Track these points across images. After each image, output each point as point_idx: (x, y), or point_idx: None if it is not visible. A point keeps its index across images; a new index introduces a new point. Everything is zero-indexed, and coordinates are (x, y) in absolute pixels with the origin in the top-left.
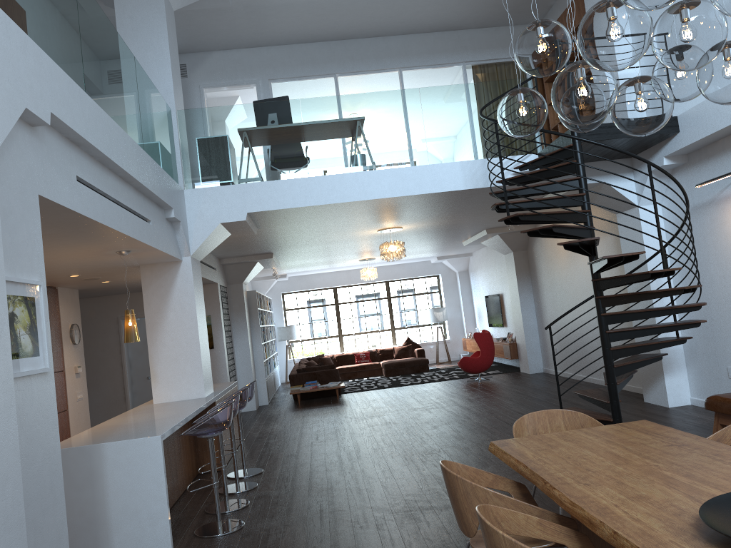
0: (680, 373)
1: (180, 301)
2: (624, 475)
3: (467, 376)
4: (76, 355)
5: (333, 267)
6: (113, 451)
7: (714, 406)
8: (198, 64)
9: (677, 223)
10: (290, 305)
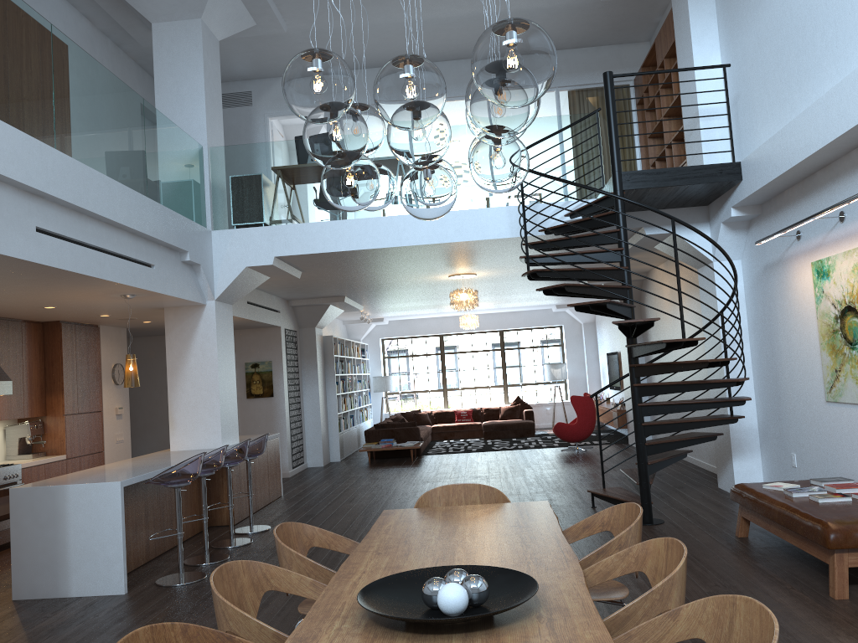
0: (753, 457)
1: (202, 347)
2: (422, 548)
3: (567, 445)
4: (119, 396)
5: (433, 312)
6: (75, 493)
7: (735, 496)
8: (264, 91)
9: (753, 283)
10: (390, 352)
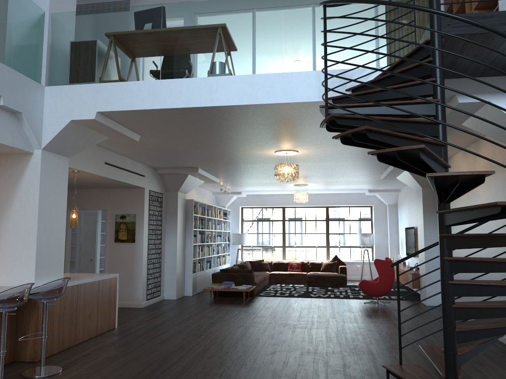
0: None
1: (26, 191)
2: None
3: (370, 297)
4: None
5: (276, 189)
6: None
7: None
8: (139, 0)
9: None
10: (246, 217)
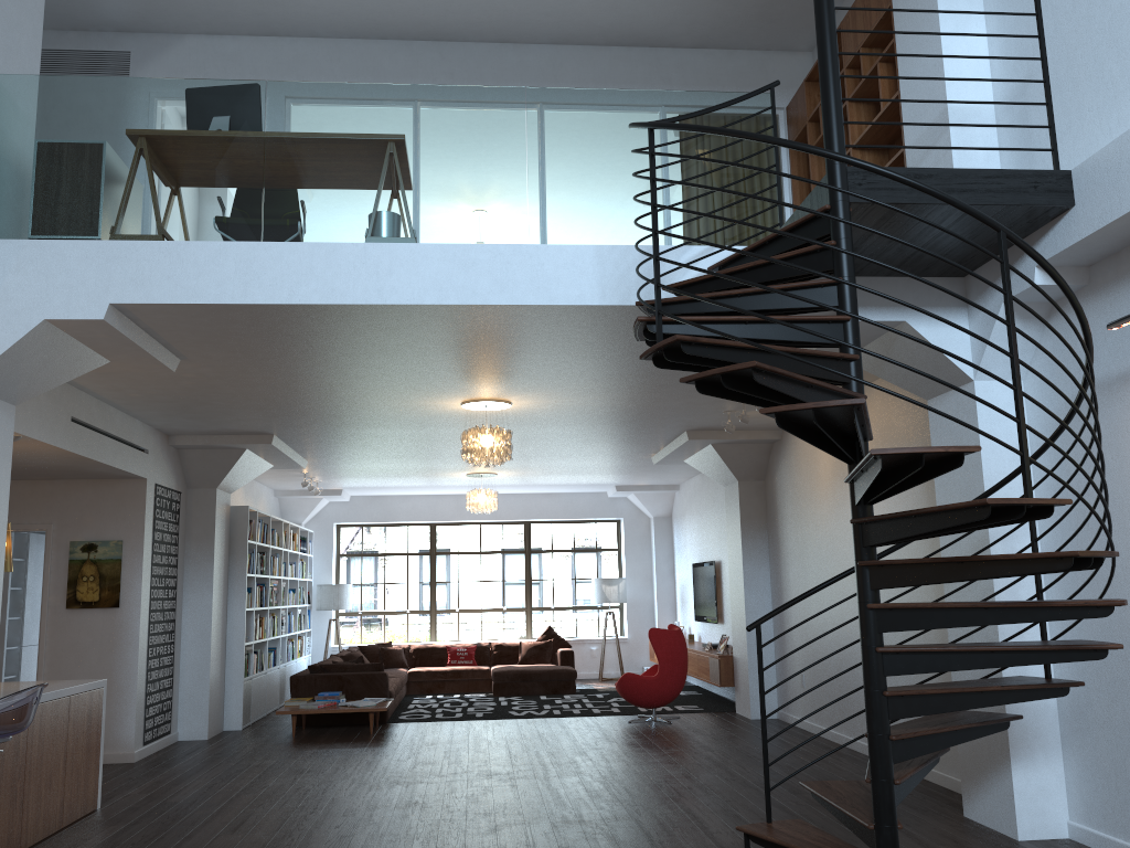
0: (1048, 762)
1: None
2: None
3: (635, 711)
4: None
5: (424, 484)
6: None
7: None
8: (153, 54)
9: (1056, 422)
10: (349, 546)
